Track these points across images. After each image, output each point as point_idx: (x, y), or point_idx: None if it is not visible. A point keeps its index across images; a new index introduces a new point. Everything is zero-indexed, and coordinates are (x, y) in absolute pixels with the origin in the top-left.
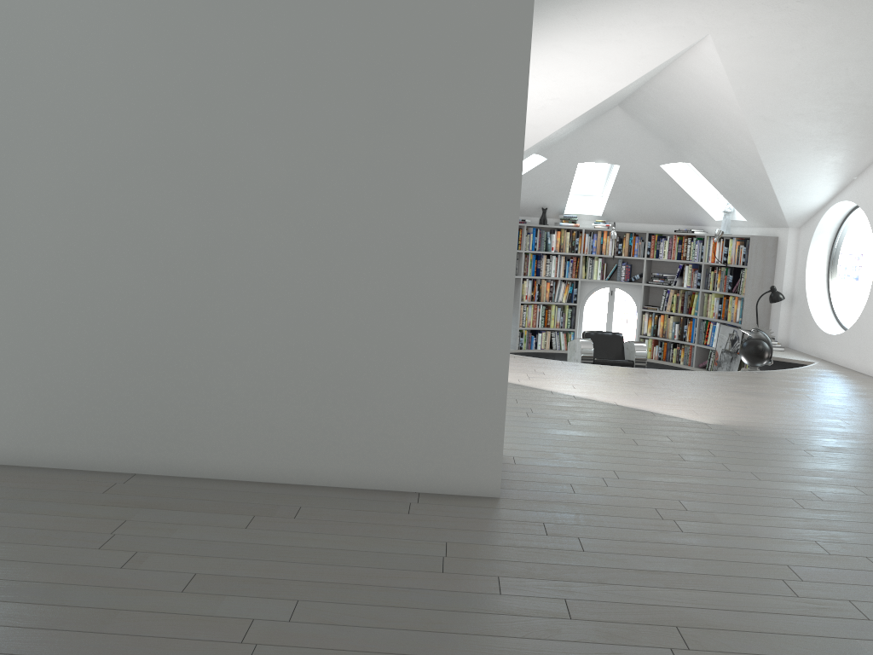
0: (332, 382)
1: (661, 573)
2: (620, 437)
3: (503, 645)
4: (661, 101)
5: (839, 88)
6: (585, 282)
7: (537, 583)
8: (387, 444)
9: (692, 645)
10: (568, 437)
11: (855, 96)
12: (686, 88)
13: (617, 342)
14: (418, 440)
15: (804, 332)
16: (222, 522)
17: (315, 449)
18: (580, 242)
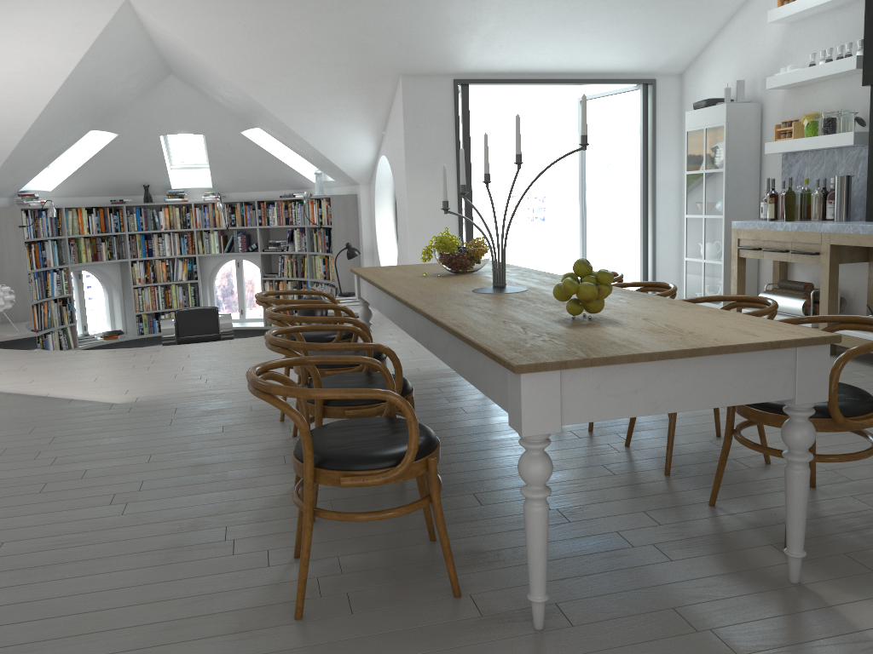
0: None
1: None
2: None
3: None
4: (183, 67)
5: (302, 47)
6: (208, 257)
7: None
8: None
9: None
10: None
11: (323, 55)
12: (179, 53)
13: (211, 316)
14: None
15: None
16: None
17: None
18: (191, 217)
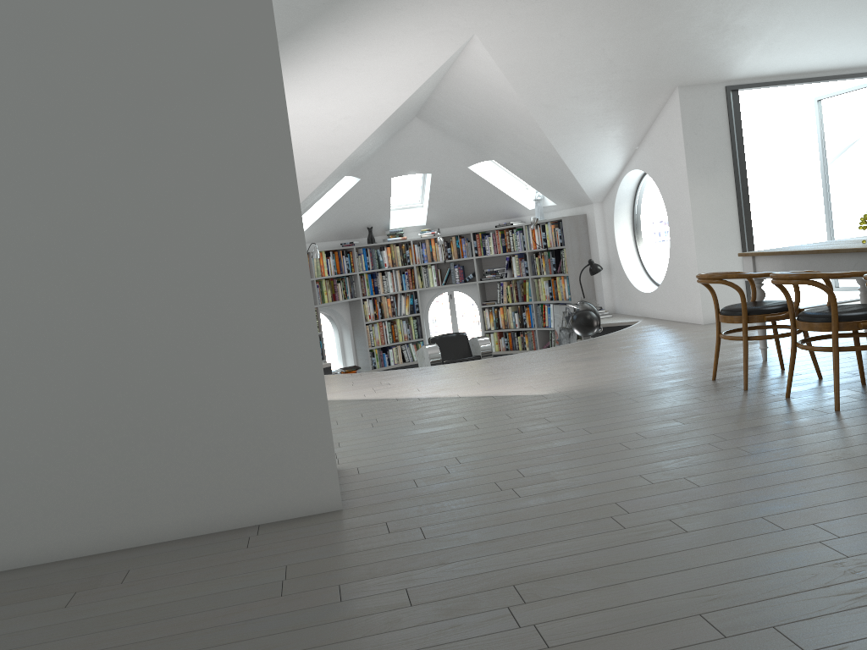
0: (142, 432)
1: (500, 540)
2: (462, 426)
3: (342, 649)
4: (452, 105)
5: (601, 67)
6: (424, 291)
7: (378, 581)
8: (215, 483)
9: (528, 598)
10: (412, 437)
11: (617, 73)
12: (470, 89)
13: (462, 341)
14: (247, 471)
15: (626, 296)
16: (37, 608)
17: (139, 506)
18: (410, 254)
